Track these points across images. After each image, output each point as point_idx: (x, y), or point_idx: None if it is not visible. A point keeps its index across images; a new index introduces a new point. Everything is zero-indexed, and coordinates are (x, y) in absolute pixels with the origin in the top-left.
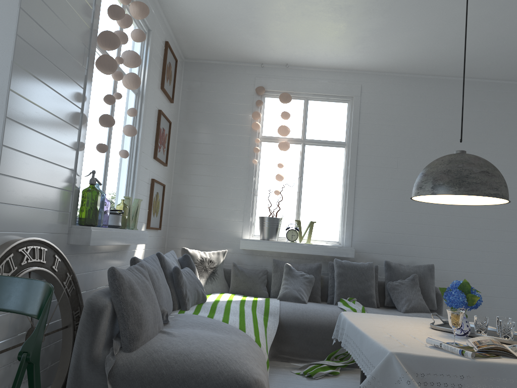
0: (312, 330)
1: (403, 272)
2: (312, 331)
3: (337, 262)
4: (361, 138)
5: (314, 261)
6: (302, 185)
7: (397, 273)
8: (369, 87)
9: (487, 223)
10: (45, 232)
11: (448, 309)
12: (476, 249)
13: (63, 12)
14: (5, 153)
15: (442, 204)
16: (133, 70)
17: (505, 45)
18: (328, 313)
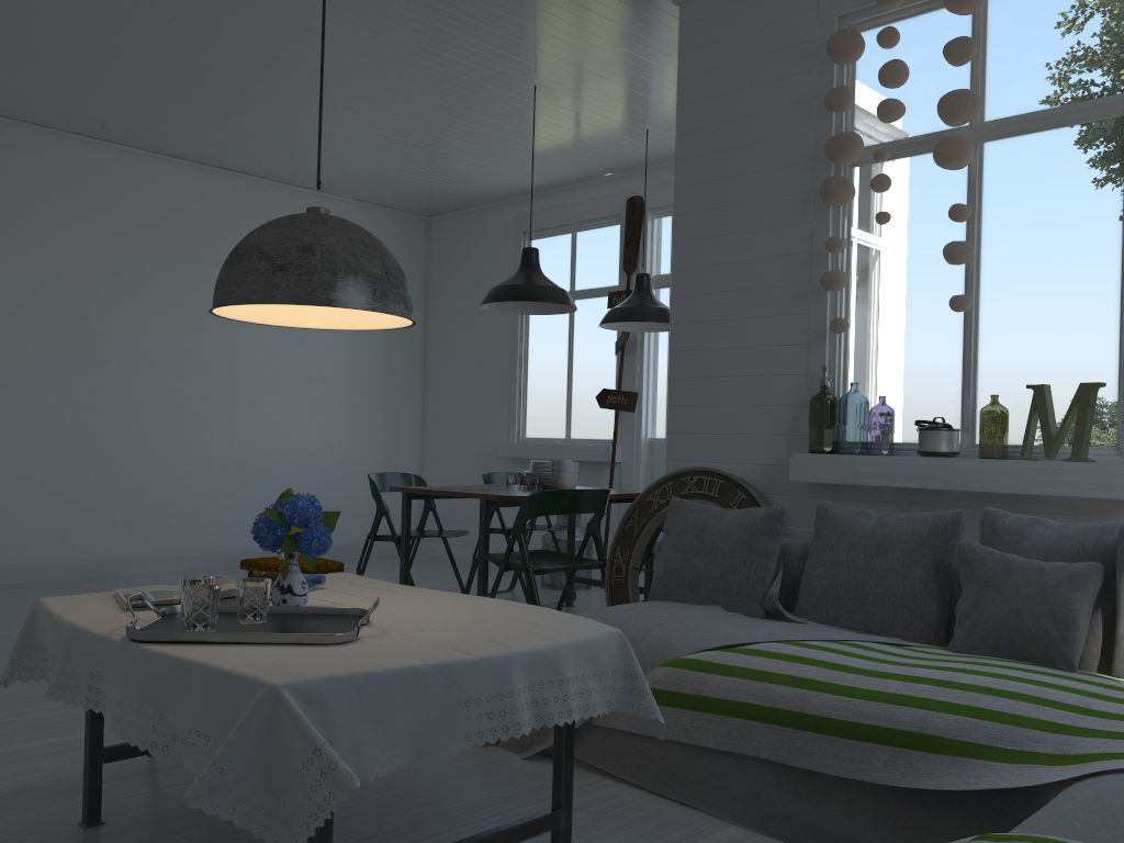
0: None
1: None
2: None
3: None
4: None
5: None
6: None
7: None
8: None
9: None
10: (750, 462)
11: None
12: None
13: (741, 192)
14: (672, 386)
15: None
16: (1088, 72)
17: None
18: (1059, 831)
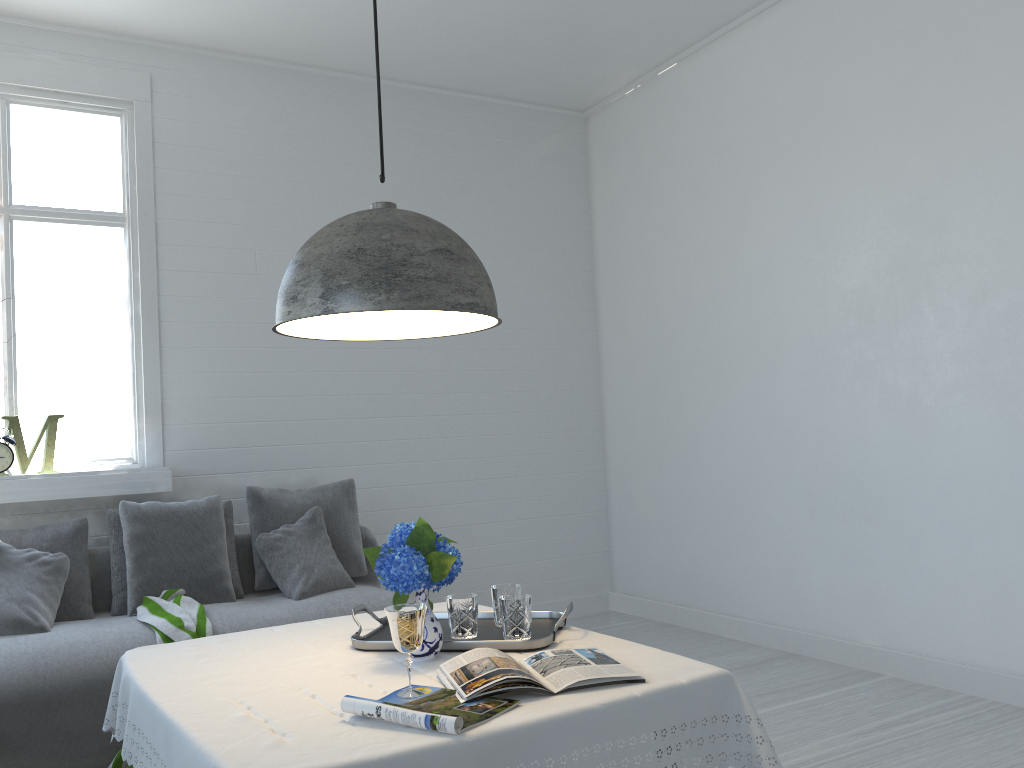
0: (65, 700)
1: (291, 507)
2: (66, 704)
3: (127, 511)
4: (163, 205)
5: (70, 514)
6: (16, 325)
7: (276, 512)
8: (171, 82)
9: (448, 380)
10: None
11: (390, 608)
12: (432, 436)
13: None
14: None
15: (360, 349)
16: None
17: (453, 8)
18: (111, 644)
